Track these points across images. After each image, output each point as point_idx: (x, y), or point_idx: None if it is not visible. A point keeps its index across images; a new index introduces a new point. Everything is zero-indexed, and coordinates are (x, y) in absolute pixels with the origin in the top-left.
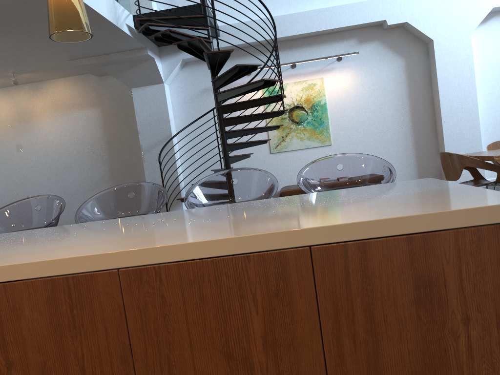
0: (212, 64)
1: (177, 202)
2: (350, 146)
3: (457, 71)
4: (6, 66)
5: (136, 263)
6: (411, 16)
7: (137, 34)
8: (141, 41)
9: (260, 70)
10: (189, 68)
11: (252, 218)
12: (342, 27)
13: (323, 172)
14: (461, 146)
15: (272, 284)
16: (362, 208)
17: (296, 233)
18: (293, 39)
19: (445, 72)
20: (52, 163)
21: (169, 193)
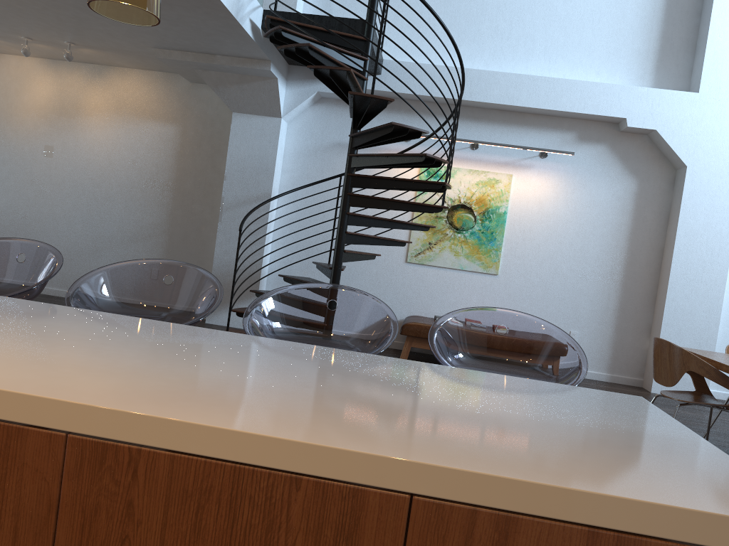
0: (357, 111)
1: (251, 294)
2: (525, 284)
3: (710, 220)
4: (62, 30)
5: (102, 433)
6: (665, 123)
7: (262, 38)
8: (265, 49)
9: (425, 139)
10: (323, 107)
11: (331, 397)
12: (559, 111)
13: (474, 331)
14: (686, 331)
15: (327, 541)
16: (521, 438)
17: (394, 465)
18: (485, 108)
19: (692, 217)
20: (88, 186)
21: (243, 277)
